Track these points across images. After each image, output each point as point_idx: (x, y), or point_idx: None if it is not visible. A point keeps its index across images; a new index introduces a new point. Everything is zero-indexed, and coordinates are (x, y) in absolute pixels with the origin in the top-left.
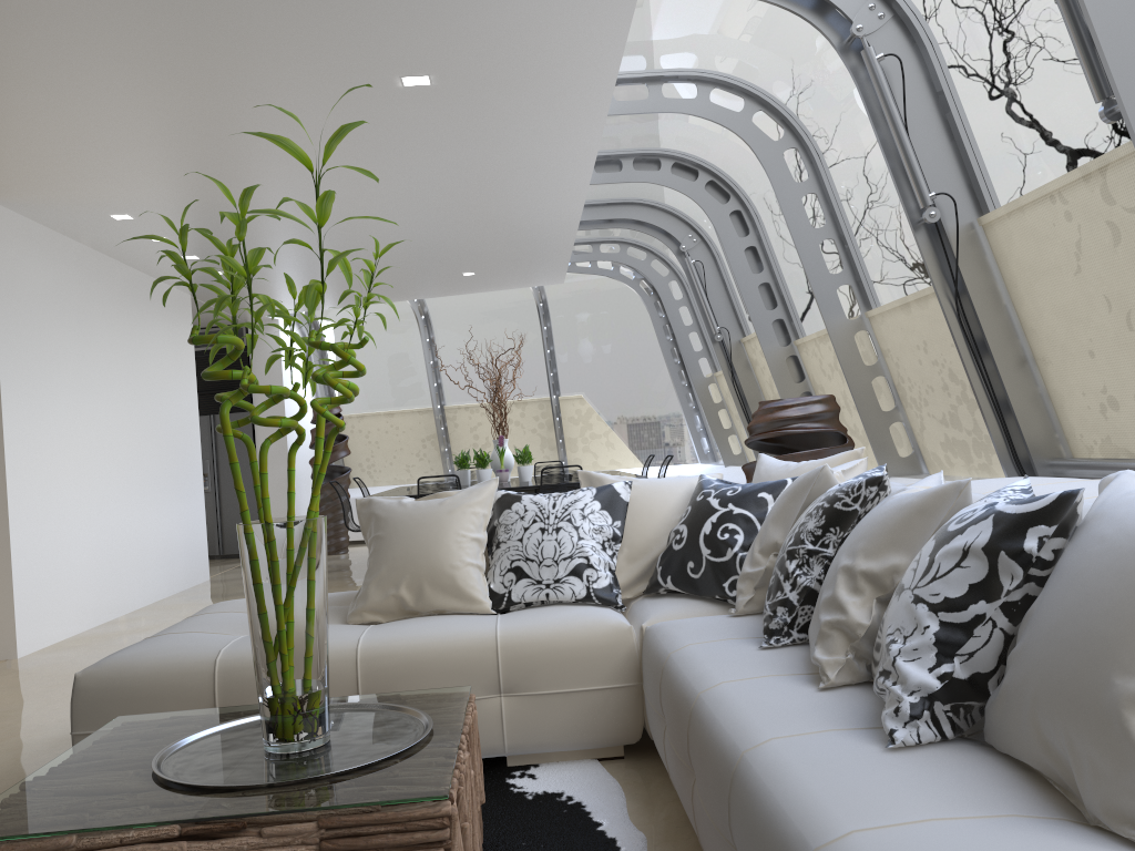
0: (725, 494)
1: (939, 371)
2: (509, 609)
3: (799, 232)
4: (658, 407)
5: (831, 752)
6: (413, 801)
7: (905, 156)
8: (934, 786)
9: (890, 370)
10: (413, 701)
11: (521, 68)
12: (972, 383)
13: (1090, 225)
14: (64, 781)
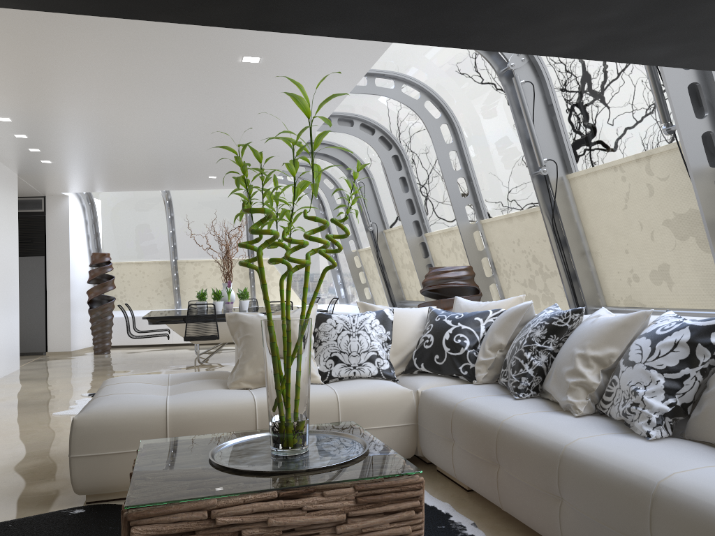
0: (454, 318)
1: (526, 256)
2: (328, 381)
3: (446, 172)
4: (315, 268)
5: (620, 443)
6: (404, 474)
7: (532, 137)
8: (689, 454)
9: (492, 254)
10: (330, 429)
11: (316, 60)
12: (558, 264)
13: (636, 184)
14: (165, 473)
